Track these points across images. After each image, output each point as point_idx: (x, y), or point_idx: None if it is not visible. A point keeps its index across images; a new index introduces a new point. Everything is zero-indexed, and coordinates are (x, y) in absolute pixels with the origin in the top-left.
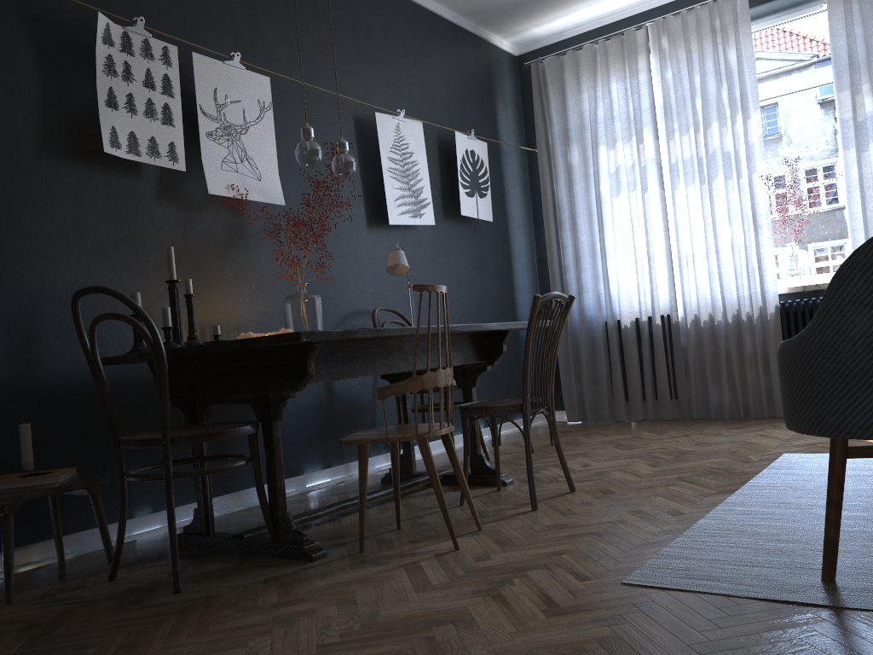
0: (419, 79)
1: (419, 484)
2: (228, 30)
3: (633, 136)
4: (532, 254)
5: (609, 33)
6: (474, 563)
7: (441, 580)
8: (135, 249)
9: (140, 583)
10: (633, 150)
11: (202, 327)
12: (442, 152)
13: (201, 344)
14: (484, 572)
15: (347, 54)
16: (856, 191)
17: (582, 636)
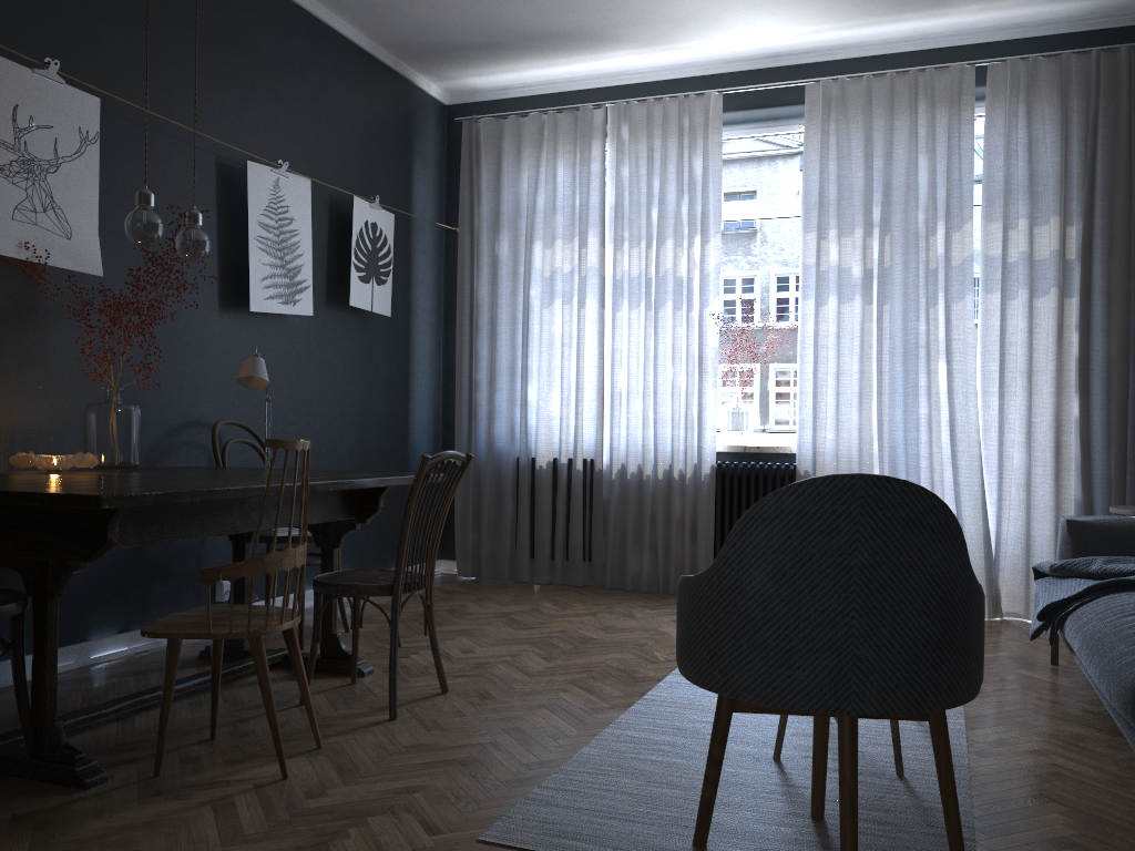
0: (313, 121)
1: (249, 668)
2: (46, 23)
3: (575, 237)
4: (437, 360)
5: (562, 103)
6: (304, 801)
7: (257, 827)
8: None
9: None
10: (575, 254)
11: None
12: (333, 219)
13: None
14: (315, 817)
15: (217, 76)
16: (810, 348)
17: None
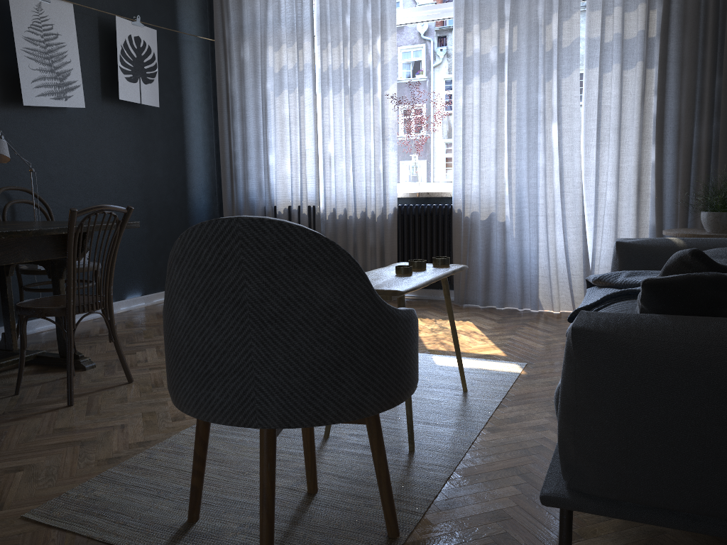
0: None
1: (1, 366)
2: None
3: (296, 41)
4: (210, 138)
5: None
6: None
7: None
8: None
9: None
10: (296, 54)
11: None
12: (103, 35)
13: None
14: None
15: None
16: (460, 118)
17: None
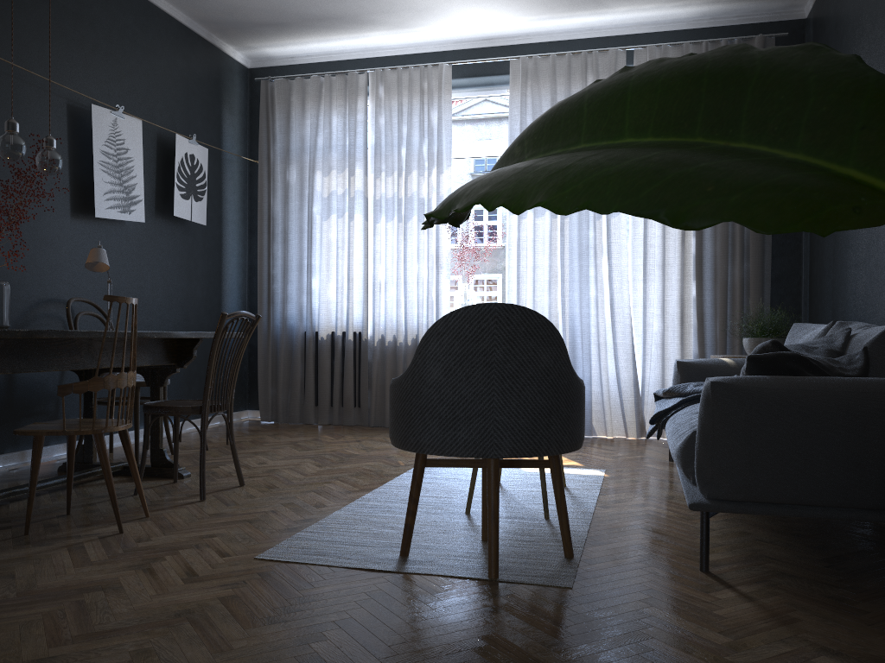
0: (143, 76)
1: (96, 473)
2: None
3: (346, 168)
4: (244, 260)
5: (336, 69)
6: (134, 544)
7: (100, 557)
8: None
9: None
10: (346, 180)
11: None
12: (160, 151)
13: None
14: (142, 551)
15: (67, 40)
16: (515, 249)
17: (209, 596)
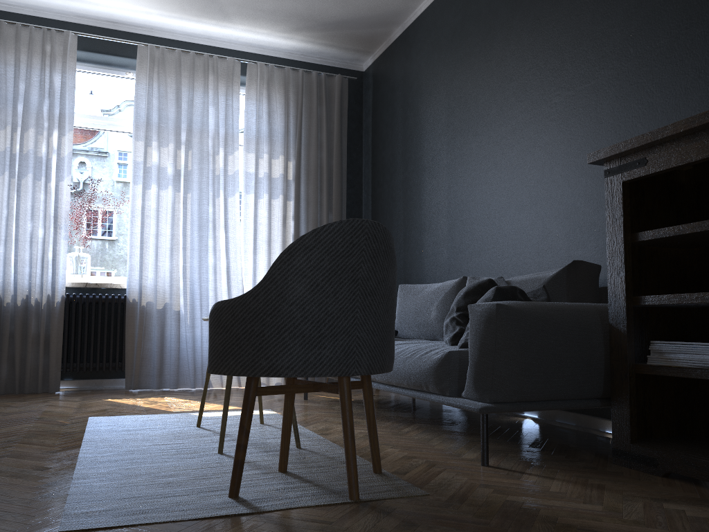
0: None
1: None
2: None
3: None
4: None
5: None
6: None
7: None
8: None
9: None
10: None
11: None
12: None
13: None
14: None
15: None
16: (138, 217)
17: None
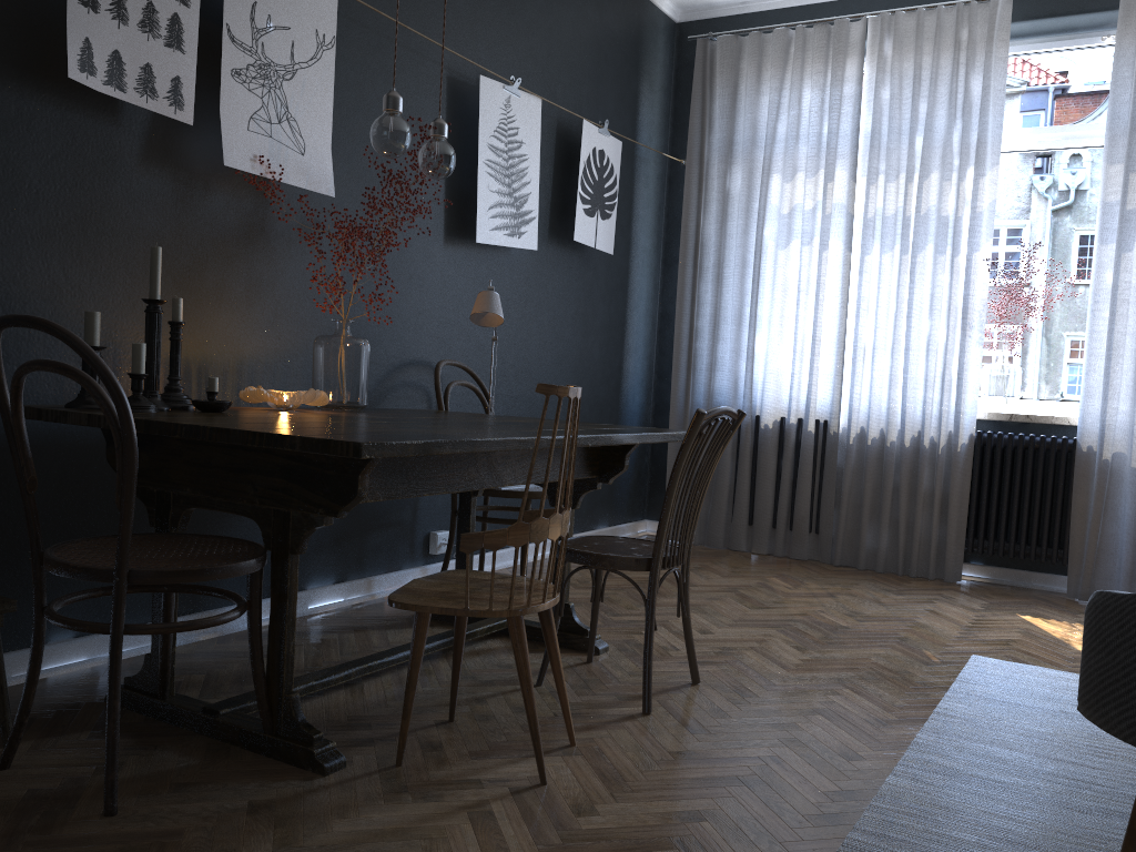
0: (544, 35)
1: (475, 635)
2: None
3: (820, 169)
4: (654, 304)
5: (811, 17)
6: (573, 819)
7: (526, 851)
8: (99, 235)
9: (49, 783)
10: (818, 188)
11: (187, 365)
12: (560, 145)
13: (186, 400)
14: (591, 844)
15: None
16: (1105, 302)
17: None
